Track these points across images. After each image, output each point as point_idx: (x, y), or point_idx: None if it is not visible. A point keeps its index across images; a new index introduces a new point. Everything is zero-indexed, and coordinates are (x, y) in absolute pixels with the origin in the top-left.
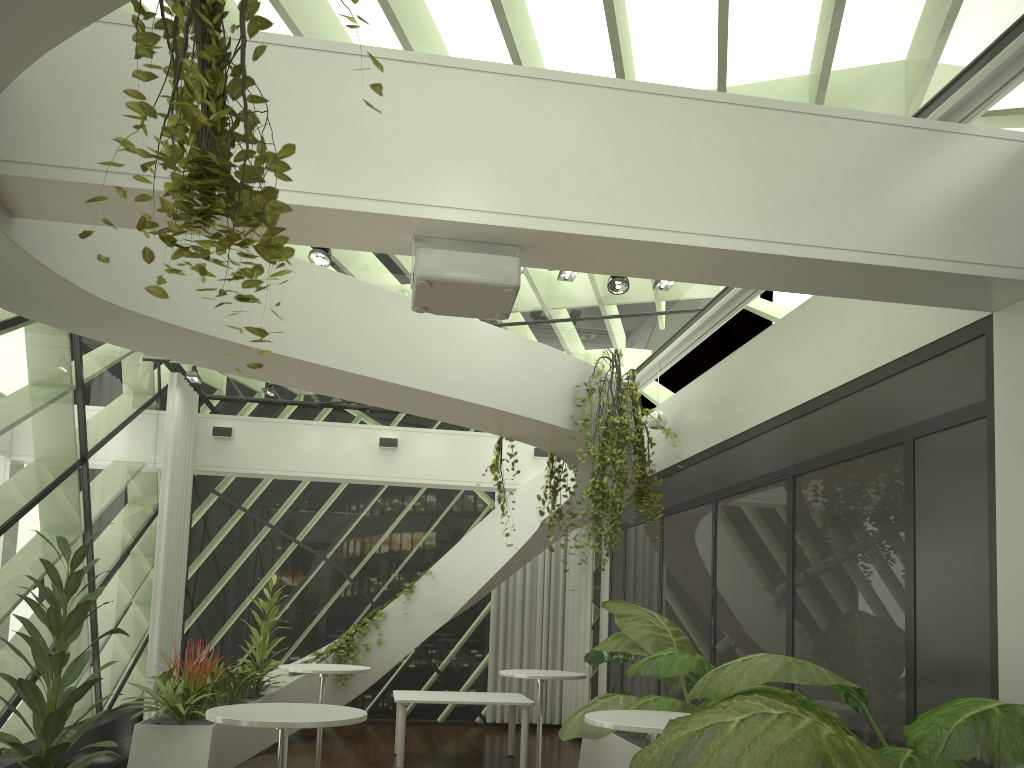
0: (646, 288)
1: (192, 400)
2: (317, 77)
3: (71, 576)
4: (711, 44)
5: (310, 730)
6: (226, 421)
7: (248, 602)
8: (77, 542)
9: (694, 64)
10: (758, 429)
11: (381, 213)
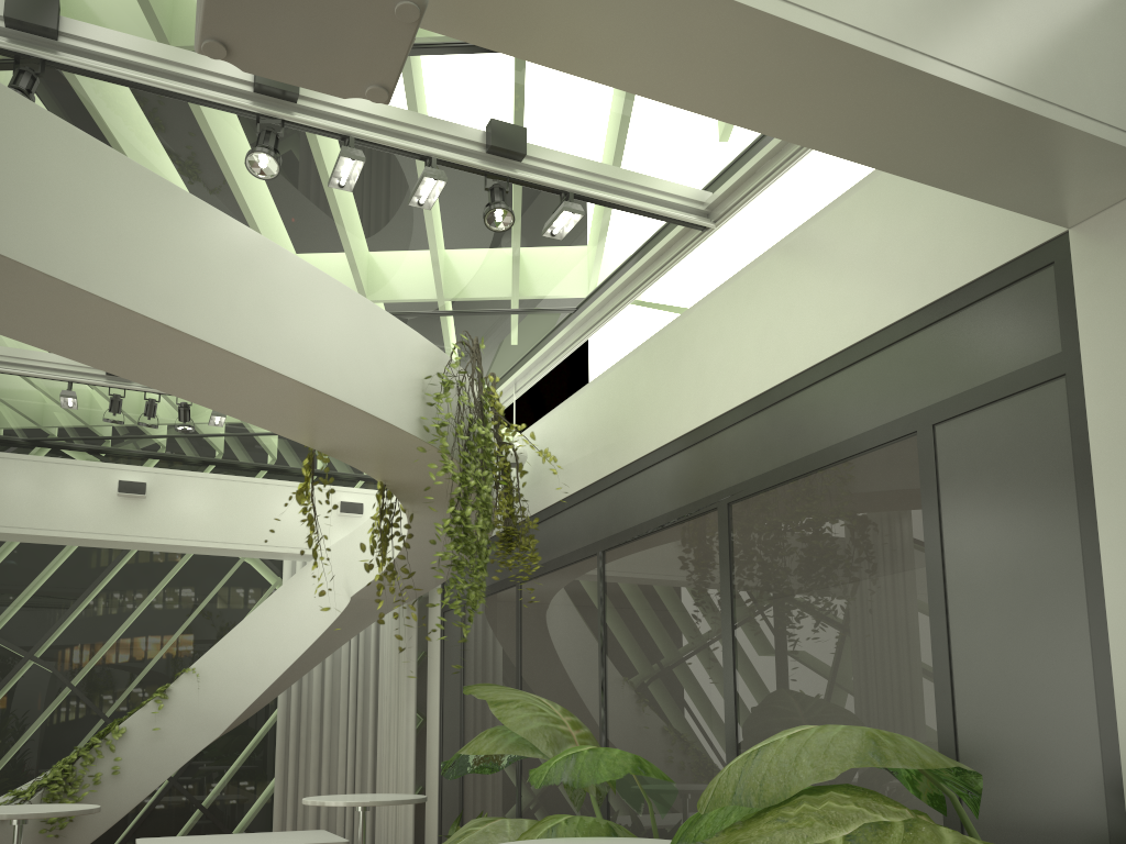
0: (510, 267)
1: None
2: None
3: None
4: None
5: None
6: None
7: None
8: None
9: None
10: (668, 449)
11: None
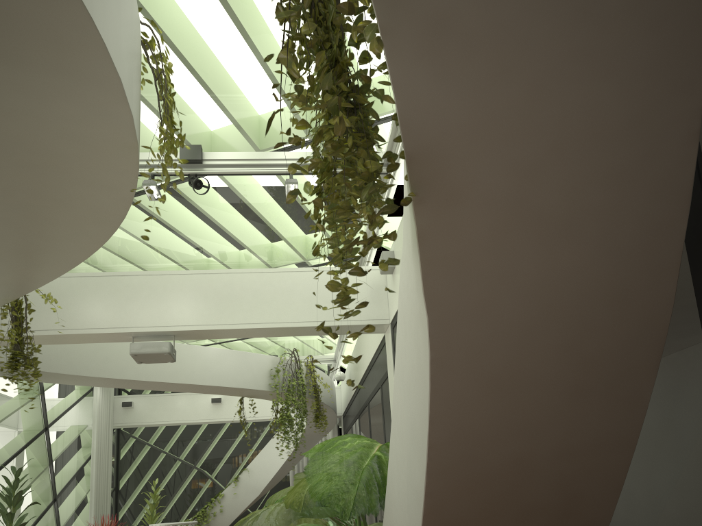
0: None
1: (109, 389)
2: (89, 286)
3: (15, 481)
4: (263, 238)
5: None
6: (129, 398)
7: None
8: (44, 470)
9: (262, 243)
10: (362, 380)
11: (115, 332)
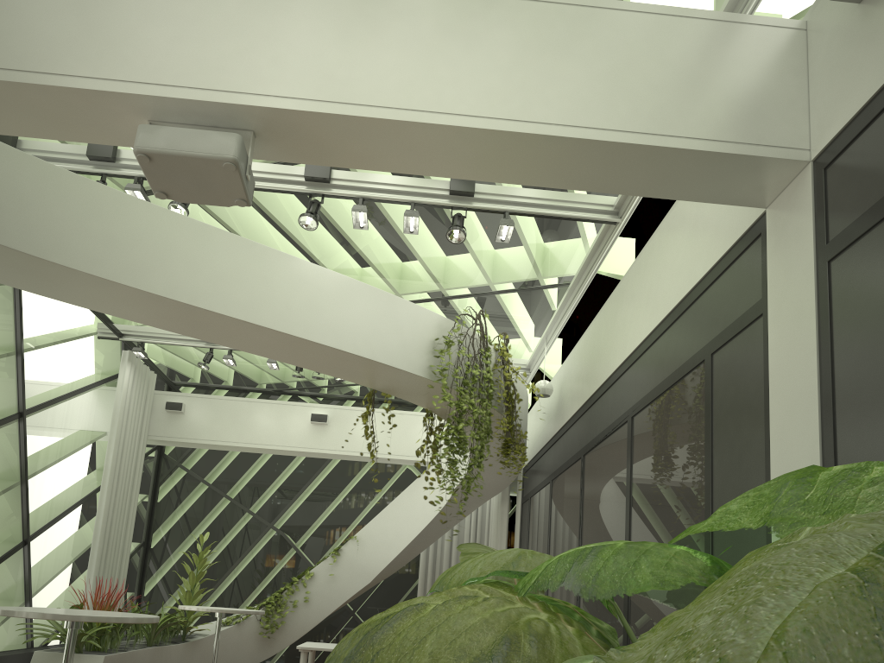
0: (518, 259)
1: (147, 377)
2: None
3: None
4: None
5: None
6: (179, 397)
7: None
8: (9, 486)
9: None
10: (610, 380)
11: (101, 90)
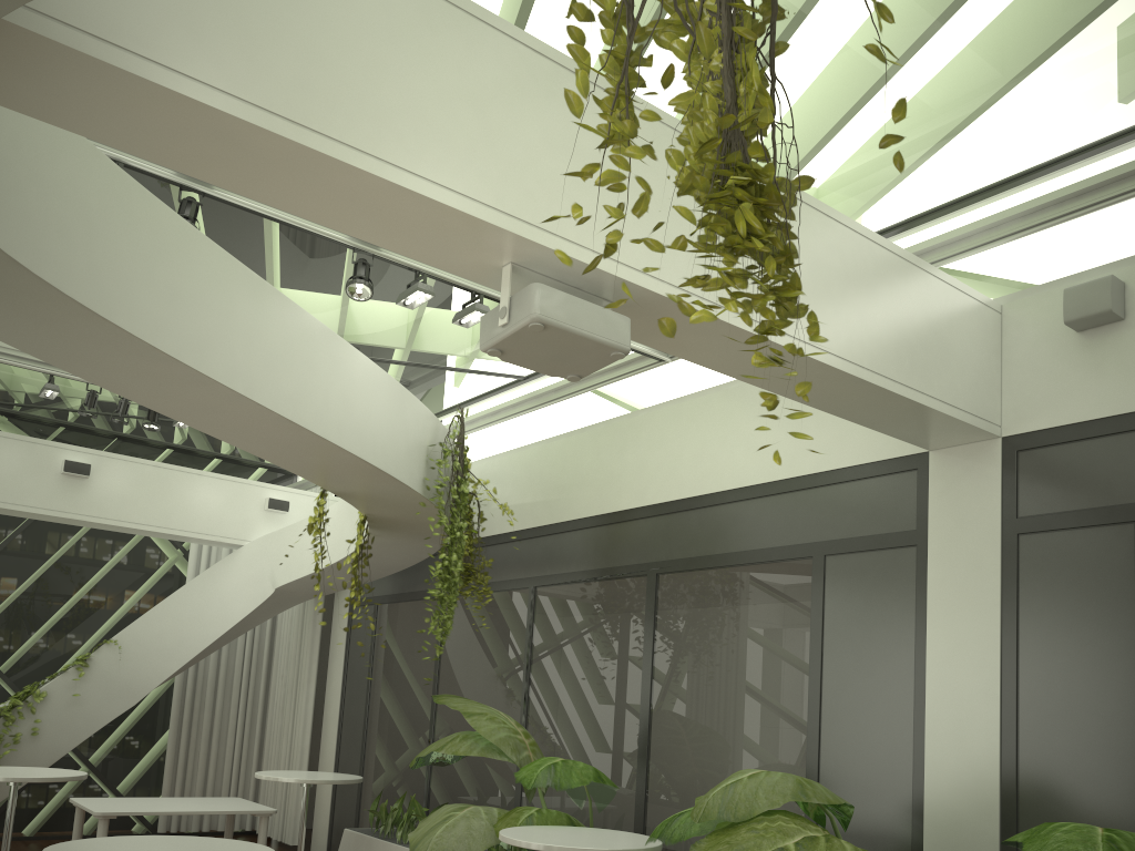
0: None
1: None
2: (444, 35)
3: None
4: None
5: None
6: None
7: None
8: None
9: None
10: (606, 518)
11: (507, 230)
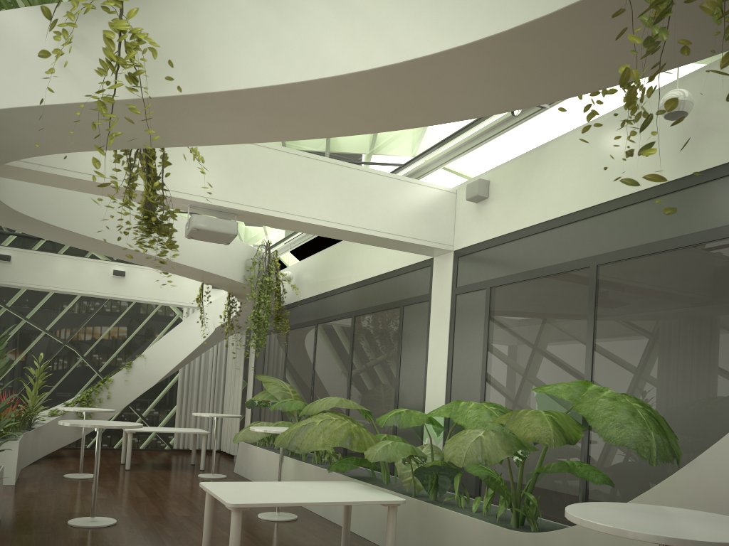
0: None
1: None
2: None
3: (0, 350)
4: None
5: (57, 452)
6: (6, 251)
7: (11, 370)
8: None
9: None
10: (340, 290)
11: (178, 197)
